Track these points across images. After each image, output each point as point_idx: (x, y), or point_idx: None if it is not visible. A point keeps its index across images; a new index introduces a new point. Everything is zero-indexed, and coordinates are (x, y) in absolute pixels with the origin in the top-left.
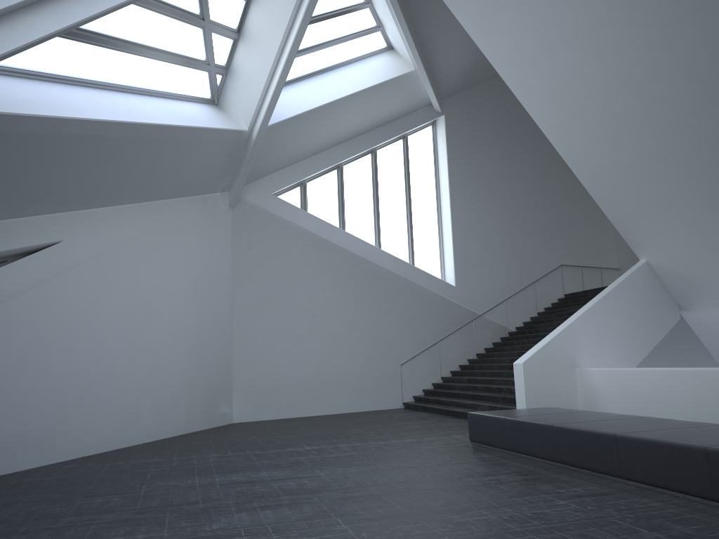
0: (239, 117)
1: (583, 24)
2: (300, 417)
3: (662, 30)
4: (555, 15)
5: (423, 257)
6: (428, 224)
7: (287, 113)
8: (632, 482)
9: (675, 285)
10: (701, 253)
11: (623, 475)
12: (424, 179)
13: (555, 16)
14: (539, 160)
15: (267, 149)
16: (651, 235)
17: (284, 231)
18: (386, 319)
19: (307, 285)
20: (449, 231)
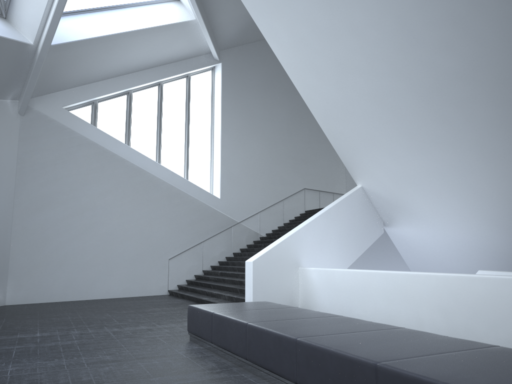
0: (26, 32)
1: None
2: (72, 301)
3: None
4: None
5: (196, 174)
6: (202, 148)
7: (76, 36)
8: None
9: (381, 206)
10: (400, 180)
11: (300, 382)
12: (202, 112)
13: None
14: (293, 108)
15: (56, 67)
16: (366, 165)
17: (71, 140)
18: (159, 221)
19: (89, 188)
20: (218, 155)
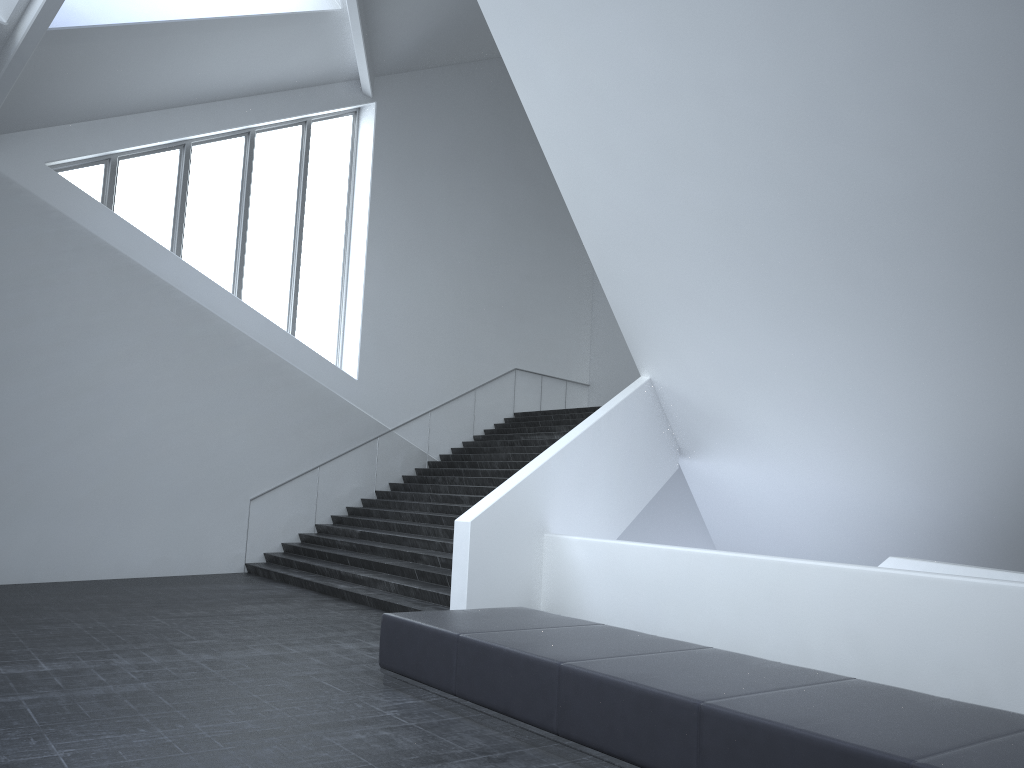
0: None
1: None
2: (47, 584)
3: (786, 1)
4: None
5: (310, 326)
6: (326, 274)
7: (96, 16)
8: None
9: (681, 419)
10: (735, 376)
11: None
12: (329, 199)
13: None
14: (506, 207)
15: (45, 76)
16: (669, 341)
17: (61, 237)
18: (235, 421)
19: (94, 344)
20: (358, 291)
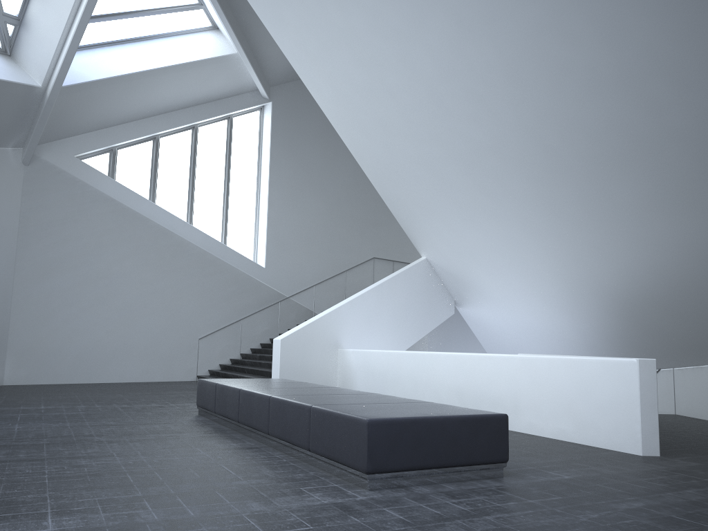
0: (33, 72)
1: (347, 30)
2: (81, 384)
3: (402, 46)
4: (325, 17)
5: (236, 237)
6: (246, 206)
7: (91, 75)
8: (274, 438)
9: (449, 282)
10: (462, 253)
11: (270, 432)
12: (246, 161)
13: (325, 19)
14: None
15: (68, 110)
16: (426, 234)
17: (84, 195)
18: (188, 293)
19: (104, 252)
20: (264, 215)
